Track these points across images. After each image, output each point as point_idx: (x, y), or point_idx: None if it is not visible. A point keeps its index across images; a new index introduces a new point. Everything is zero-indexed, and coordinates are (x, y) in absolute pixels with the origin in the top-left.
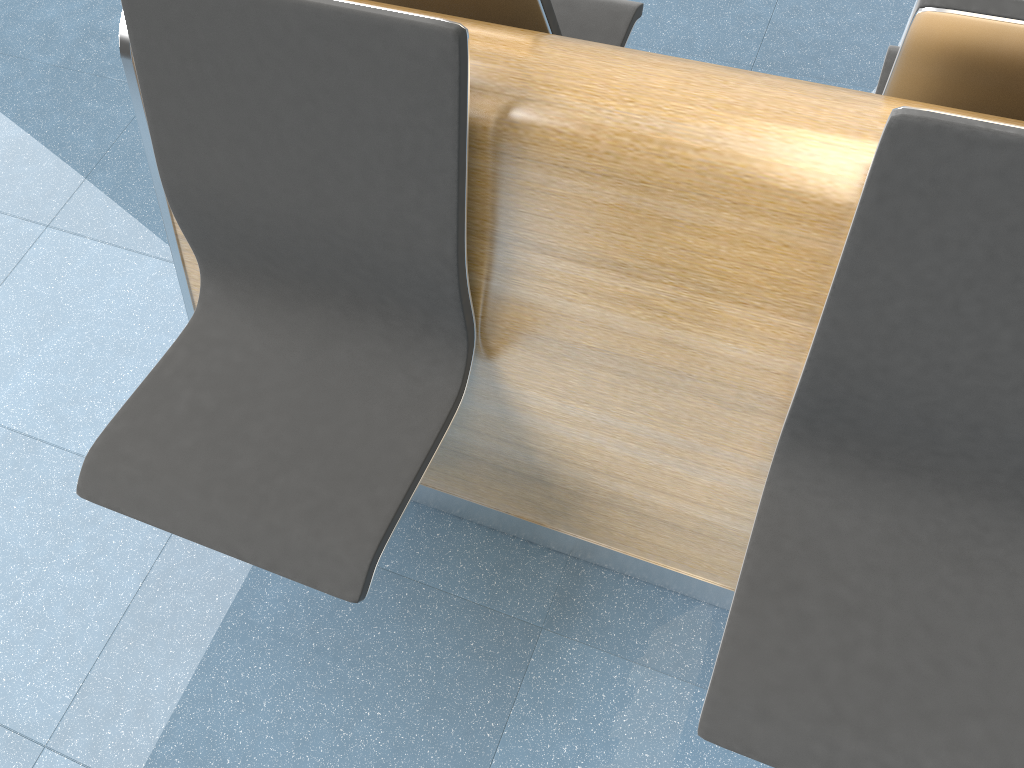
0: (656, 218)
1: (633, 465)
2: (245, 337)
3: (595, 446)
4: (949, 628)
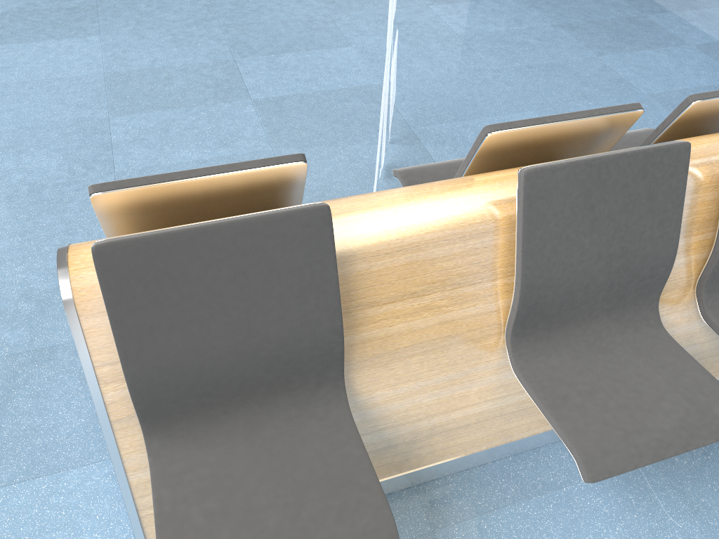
0: (426, 261)
1: (439, 403)
2: (199, 458)
3: (417, 404)
4: (623, 376)
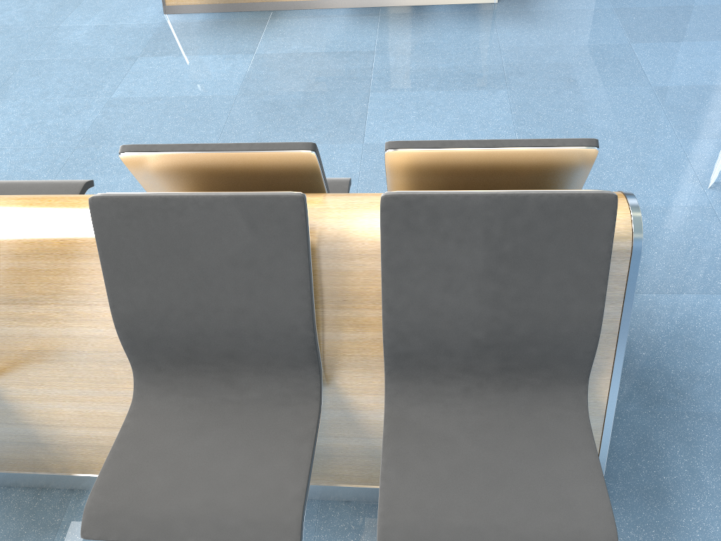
0: None
1: None
2: None
3: None
4: None
